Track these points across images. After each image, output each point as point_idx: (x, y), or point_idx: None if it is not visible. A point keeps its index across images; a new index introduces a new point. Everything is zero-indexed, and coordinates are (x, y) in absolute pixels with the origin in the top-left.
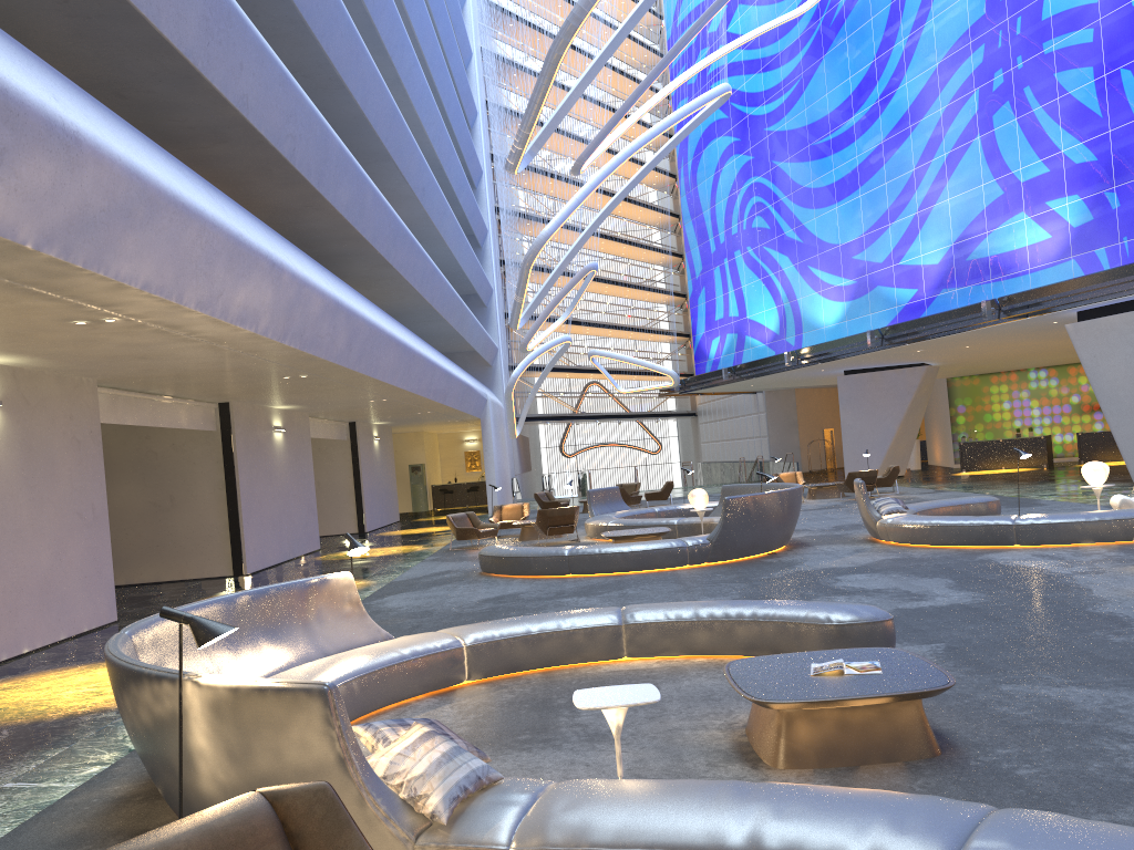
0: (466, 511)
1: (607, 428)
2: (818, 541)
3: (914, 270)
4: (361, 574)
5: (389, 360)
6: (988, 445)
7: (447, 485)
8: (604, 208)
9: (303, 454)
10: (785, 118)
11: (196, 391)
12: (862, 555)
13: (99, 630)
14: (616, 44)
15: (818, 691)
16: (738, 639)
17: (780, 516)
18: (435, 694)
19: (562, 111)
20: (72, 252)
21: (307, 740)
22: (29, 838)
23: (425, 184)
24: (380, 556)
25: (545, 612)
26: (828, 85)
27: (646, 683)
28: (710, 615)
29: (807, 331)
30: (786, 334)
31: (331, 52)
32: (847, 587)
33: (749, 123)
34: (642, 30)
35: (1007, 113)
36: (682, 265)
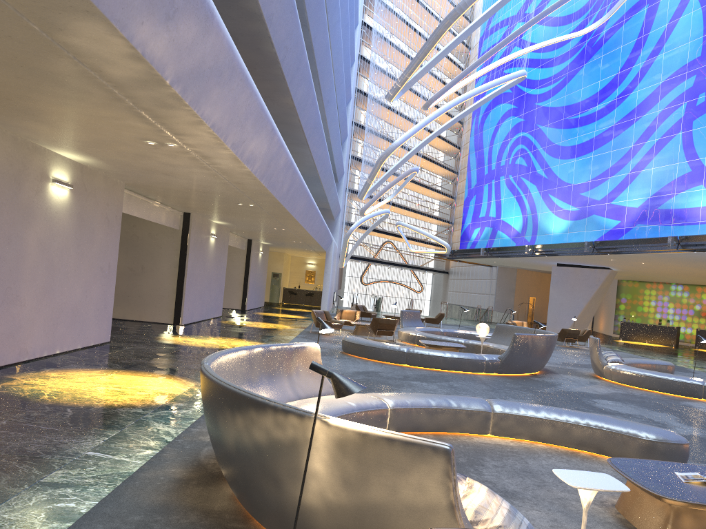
0: (304, 308)
1: (389, 271)
2: (560, 371)
3: (620, 209)
4: (259, 339)
5: (301, 205)
6: (639, 326)
7: (293, 289)
8: (431, 134)
9: (223, 254)
10: (550, 99)
11: (177, 202)
12: (597, 386)
13: (99, 346)
14: (469, 32)
15: (703, 496)
16: (572, 436)
17: (544, 351)
18: None
19: (427, 67)
20: (186, 92)
21: (424, 485)
22: (127, 501)
23: (330, 98)
24: (264, 328)
25: (405, 389)
26: (584, 83)
27: (514, 457)
28: (554, 417)
29: (540, 234)
30: (525, 234)
31: (307, 0)
32: (605, 408)
33: (525, 98)
34: (459, 29)
35: (703, 121)
36: (456, 179)
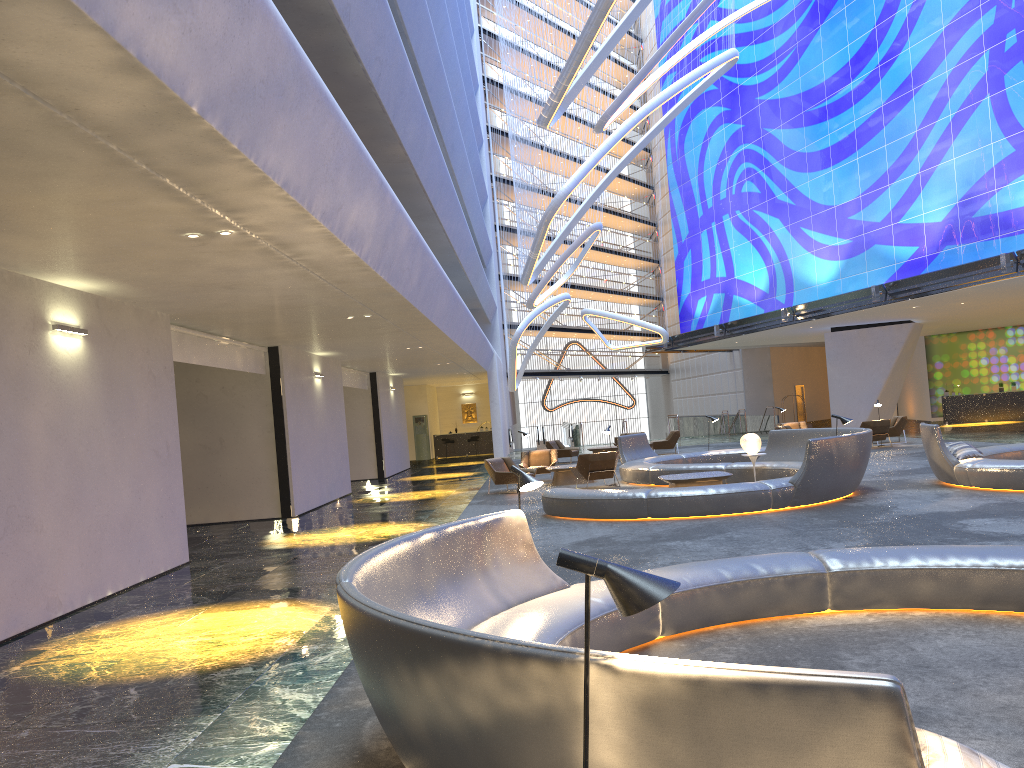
0: (470, 460)
1: (580, 386)
2: (884, 486)
3: (915, 228)
4: (415, 517)
5: (442, 303)
6: (971, 399)
7: (448, 435)
8: (612, 170)
9: (337, 400)
10: (778, 87)
11: (255, 332)
12: (953, 499)
13: (174, 571)
14: (646, 2)
15: None
16: (972, 590)
17: (858, 459)
18: (630, 652)
19: (591, 67)
20: (231, 127)
21: None
22: None
23: (454, 140)
24: (419, 499)
25: (661, 557)
26: (825, 54)
27: (887, 642)
28: (934, 563)
29: (799, 289)
30: (776, 293)
31: None
32: (986, 532)
33: (739, 93)
34: (621, 14)
35: (1020, 72)
36: (655, 233)
